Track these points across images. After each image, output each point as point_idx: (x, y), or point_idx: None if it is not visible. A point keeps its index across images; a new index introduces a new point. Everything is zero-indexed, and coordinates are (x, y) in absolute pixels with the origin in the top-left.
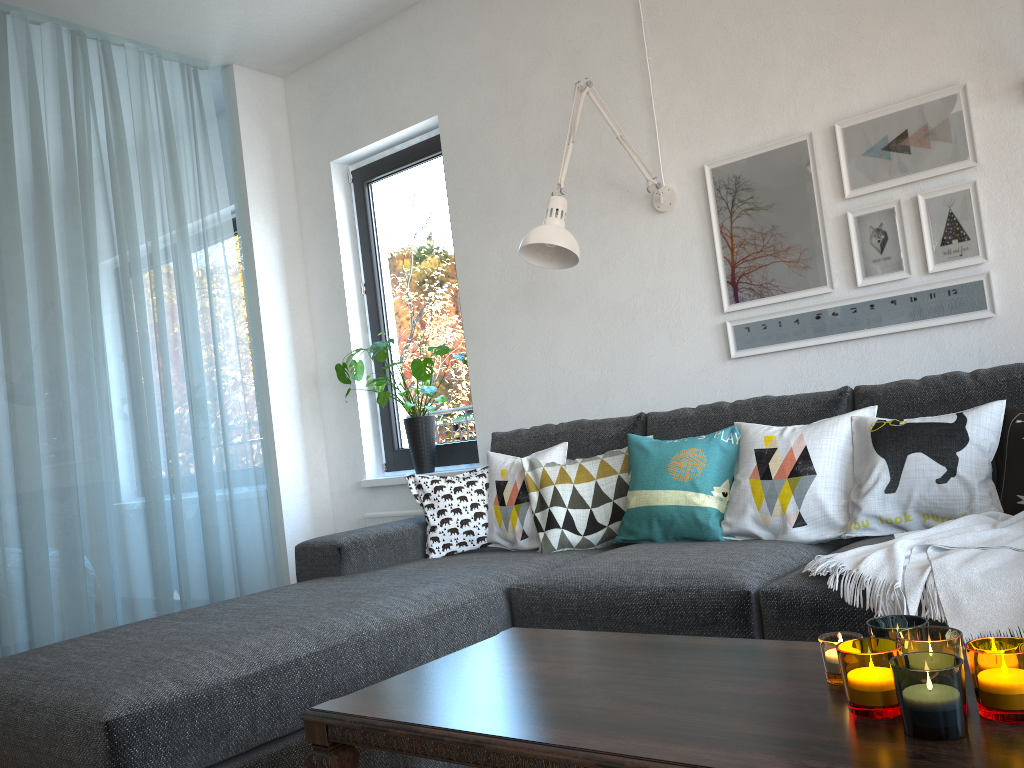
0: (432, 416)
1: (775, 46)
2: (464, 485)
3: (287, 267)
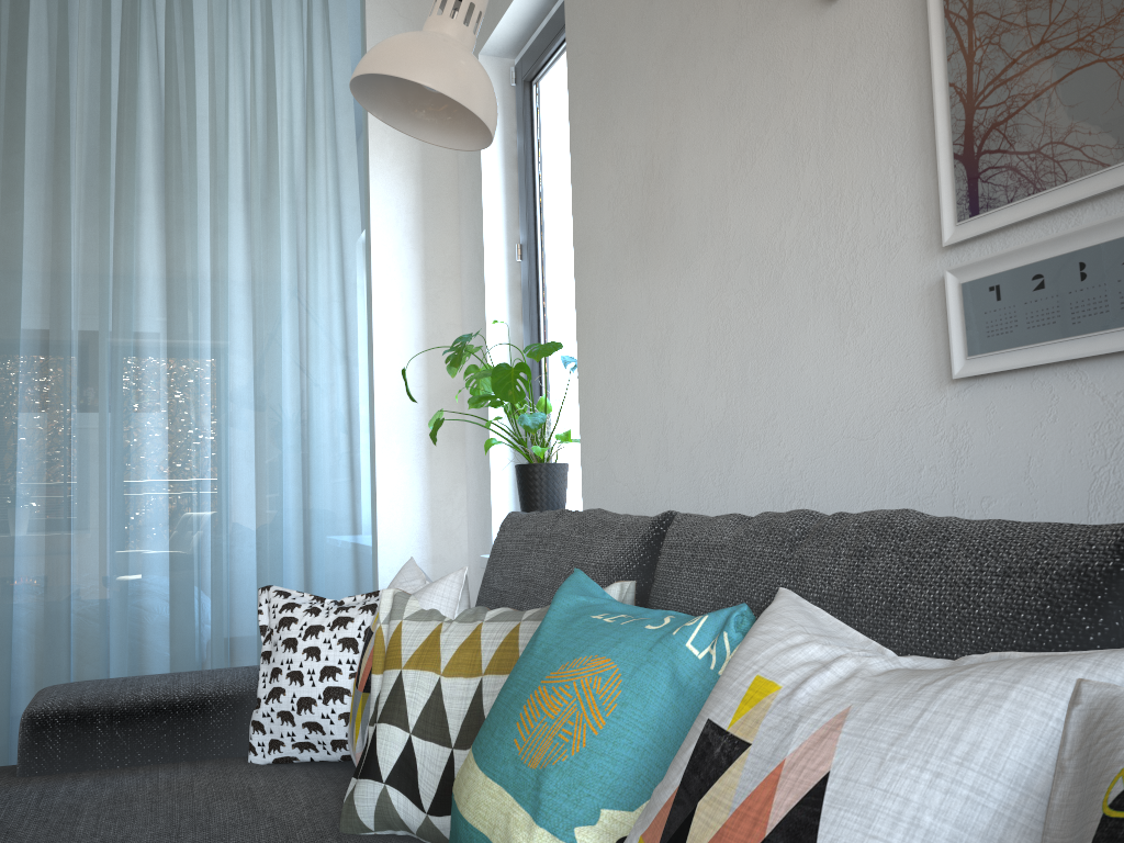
0: (556, 464)
1: None
2: (328, 624)
3: (427, 224)
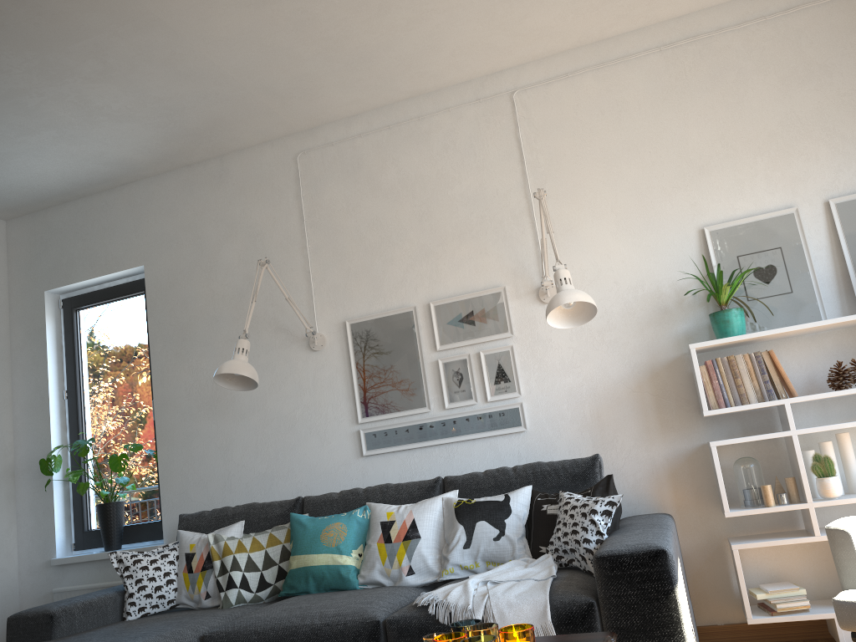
0: (123, 501)
1: (392, 249)
2: (159, 558)
3: None
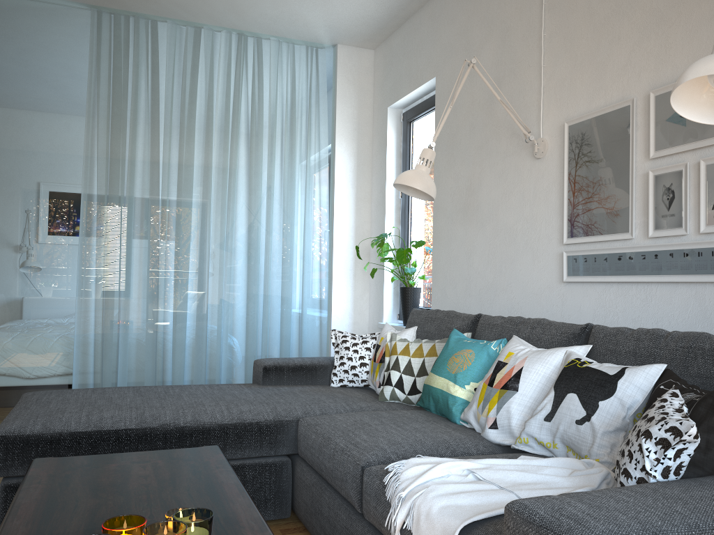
0: (417, 288)
1: (621, 22)
2: (360, 342)
3: (358, 177)
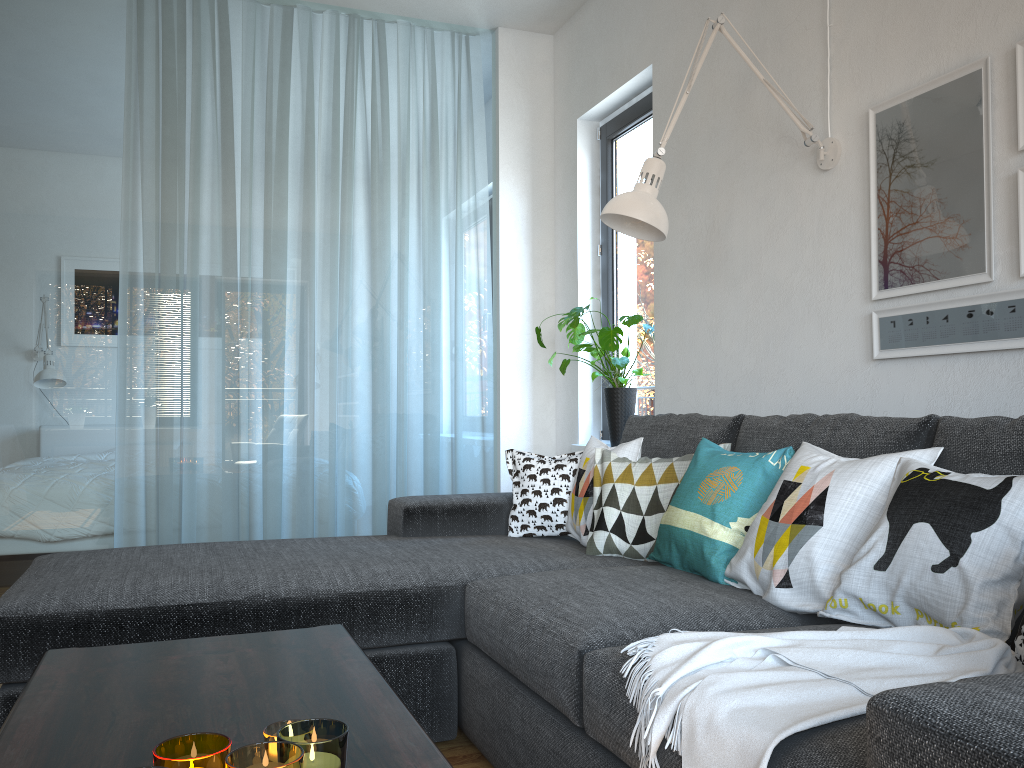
0: (631, 388)
1: None
2: (552, 468)
3: (534, 227)
